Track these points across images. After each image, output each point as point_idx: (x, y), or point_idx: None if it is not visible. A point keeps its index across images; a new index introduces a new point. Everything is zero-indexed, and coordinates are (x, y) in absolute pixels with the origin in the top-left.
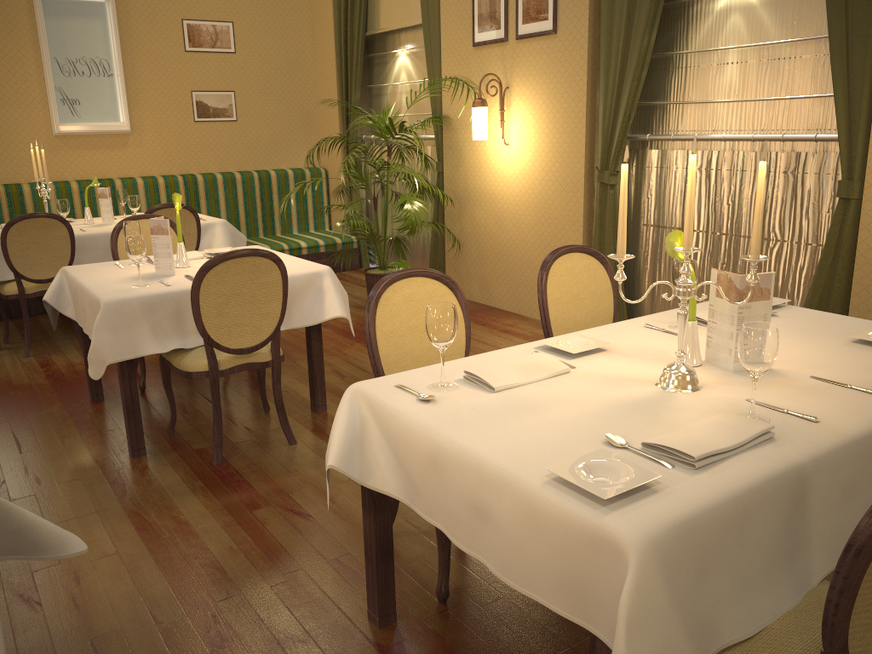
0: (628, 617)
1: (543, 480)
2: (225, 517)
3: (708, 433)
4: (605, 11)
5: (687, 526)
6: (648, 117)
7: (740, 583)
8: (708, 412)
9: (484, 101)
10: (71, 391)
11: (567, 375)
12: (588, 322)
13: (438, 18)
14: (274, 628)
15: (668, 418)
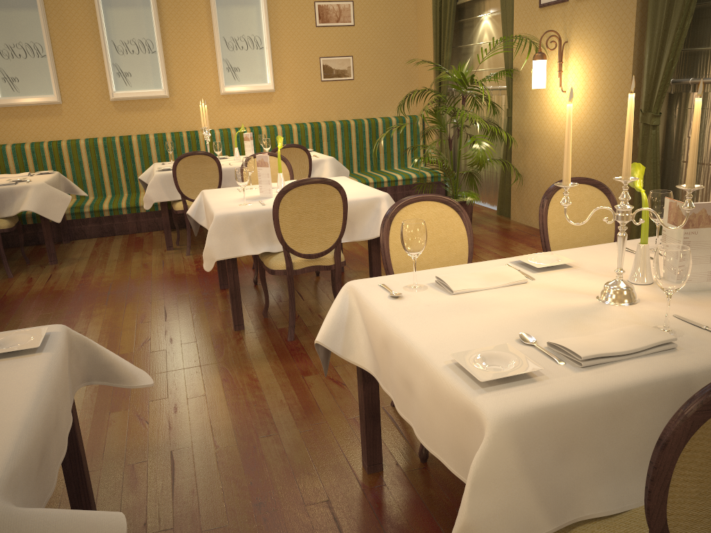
0: (475, 477)
1: (447, 363)
2: (284, 379)
3: (612, 339)
4: None
5: (549, 412)
6: (693, 63)
7: (608, 469)
8: (628, 323)
9: (542, 55)
10: (209, 281)
11: (523, 285)
12: (587, 244)
13: None
14: (293, 461)
15: (587, 325)
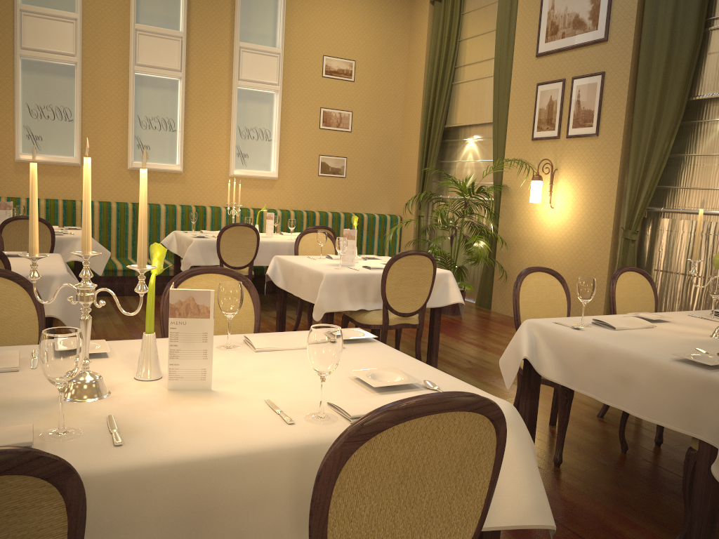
0: None
1: (669, 360)
2: None
3: None
4: (637, 124)
5: None
6: (662, 196)
7: None
8: None
9: (540, 177)
10: None
11: (653, 328)
12: None
13: (505, 119)
14: None
15: None
